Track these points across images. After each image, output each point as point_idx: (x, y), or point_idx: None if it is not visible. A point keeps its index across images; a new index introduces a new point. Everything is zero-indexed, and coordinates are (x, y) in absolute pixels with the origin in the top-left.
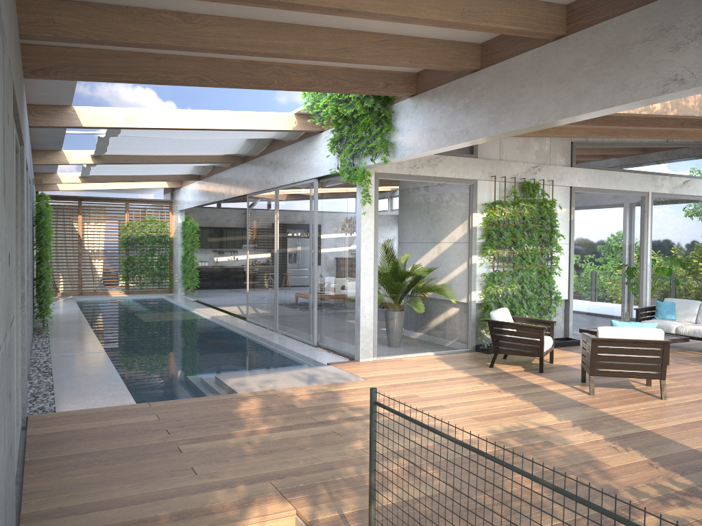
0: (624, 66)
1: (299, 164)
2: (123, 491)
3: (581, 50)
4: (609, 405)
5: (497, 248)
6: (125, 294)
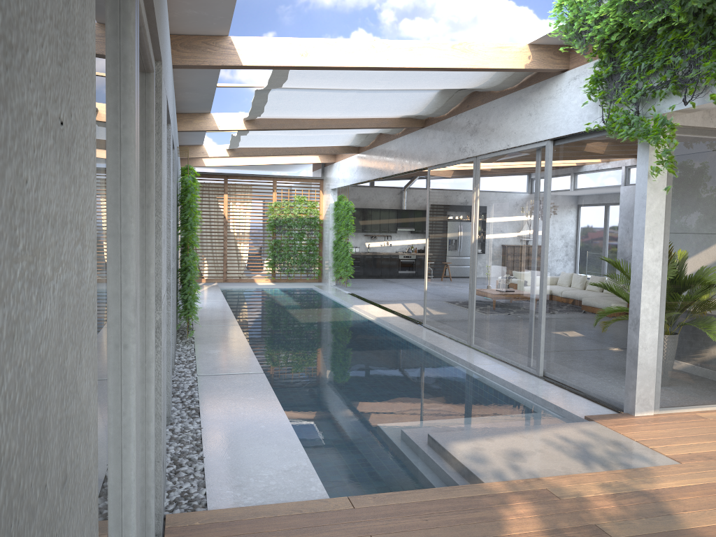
0: None
1: (520, 121)
2: None
3: None
4: None
5: None
6: (272, 283)
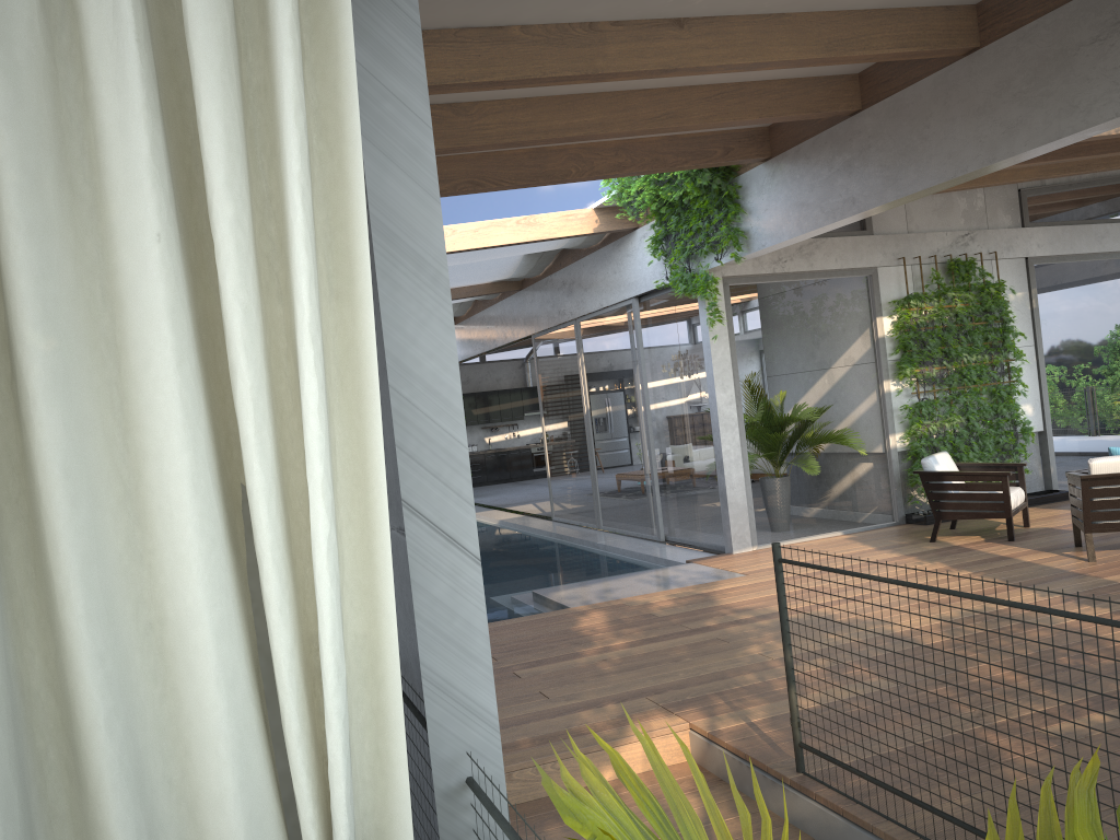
0: (1069, 80)
1: (607, 279)
2: None
3: (1004, 65)
4: (1118, 572)
5: (920, 366)
6: None
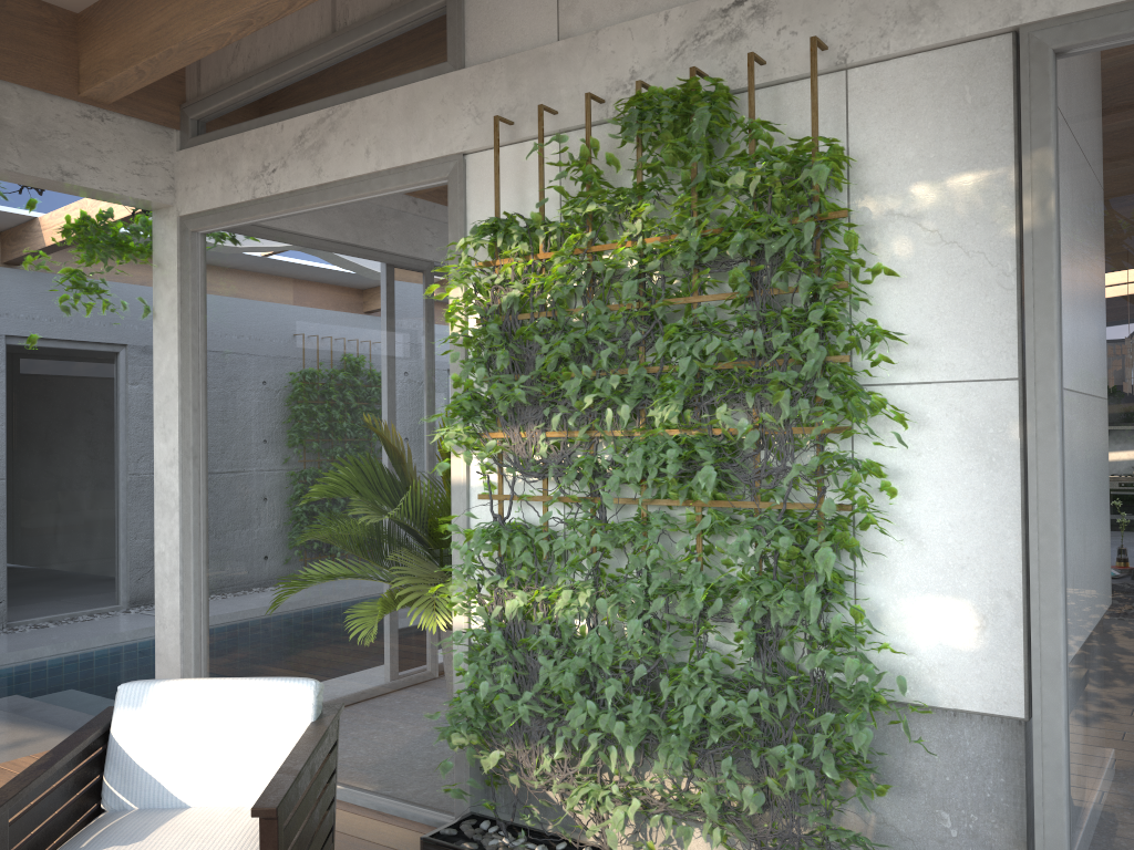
0: None
1: None
2: None
3: None
4: None
5: (507, 423)
6: None
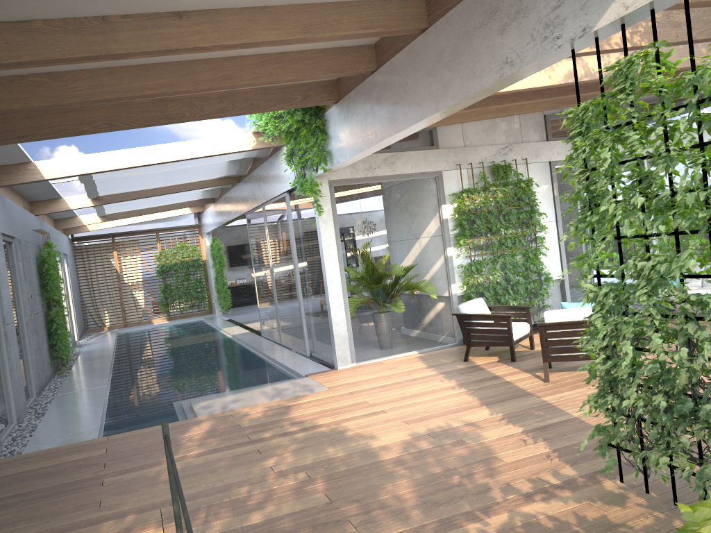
0: (471, 54)
1: (274, 179)
2: (24, 530)
3: (439, 41)
4: (556, 392)
5: (472, 237)
6: (167, 321)
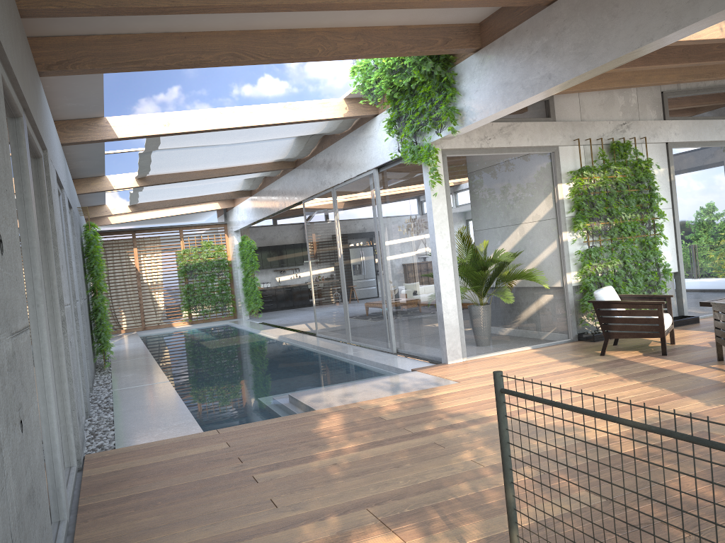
0: None
1: (355, 156)
2: (191, 535)
3: None
4: None
5: (590, 221)
6: (189, 325)
